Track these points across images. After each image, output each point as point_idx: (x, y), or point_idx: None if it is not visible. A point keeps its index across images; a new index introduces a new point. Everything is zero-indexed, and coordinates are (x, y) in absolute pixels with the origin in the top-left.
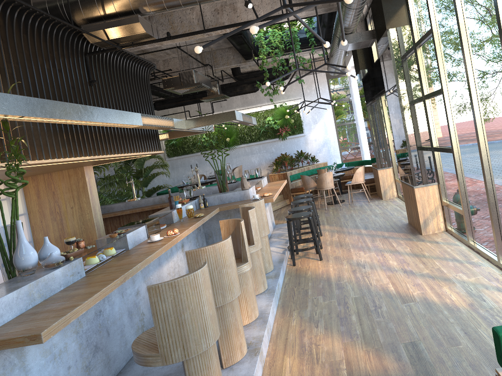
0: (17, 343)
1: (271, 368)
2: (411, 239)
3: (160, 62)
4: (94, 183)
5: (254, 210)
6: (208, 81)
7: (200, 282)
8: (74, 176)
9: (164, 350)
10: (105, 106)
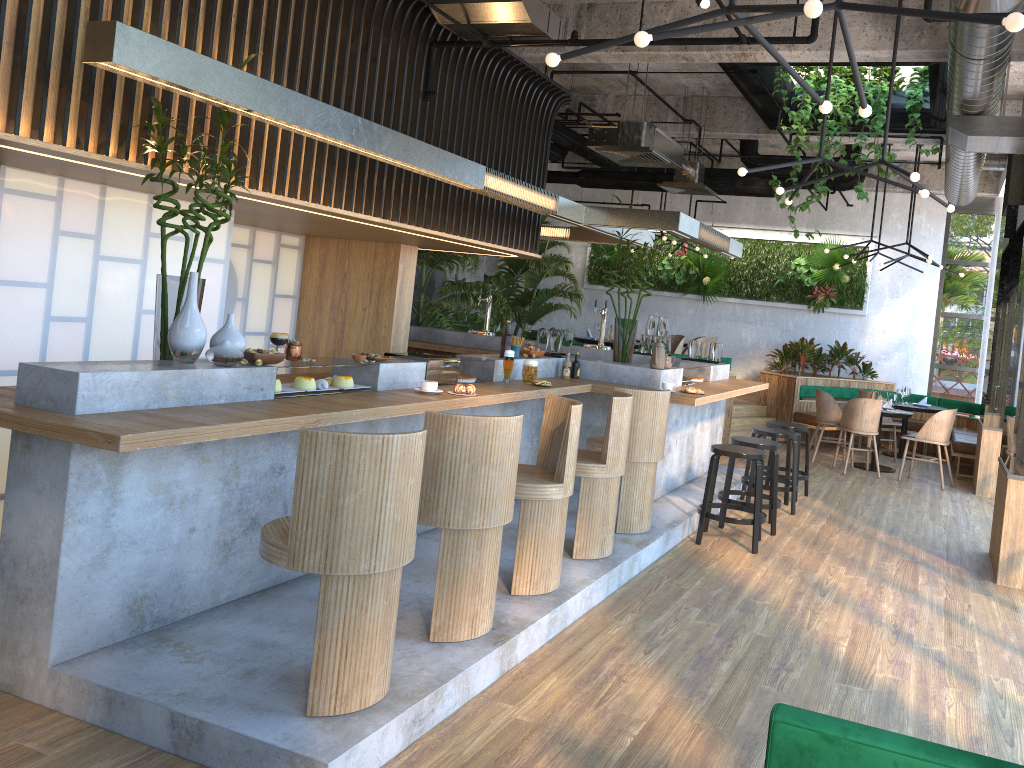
0: (89, 440)
1: (516, 680)
2: (964, 583)
3: (609, 98)
4: (411, 279)
5: (628, 401)
6: (677, 151)
7: (393, 457)
8: (383, 256)
9: (296, 543)
10: (443, 143)
